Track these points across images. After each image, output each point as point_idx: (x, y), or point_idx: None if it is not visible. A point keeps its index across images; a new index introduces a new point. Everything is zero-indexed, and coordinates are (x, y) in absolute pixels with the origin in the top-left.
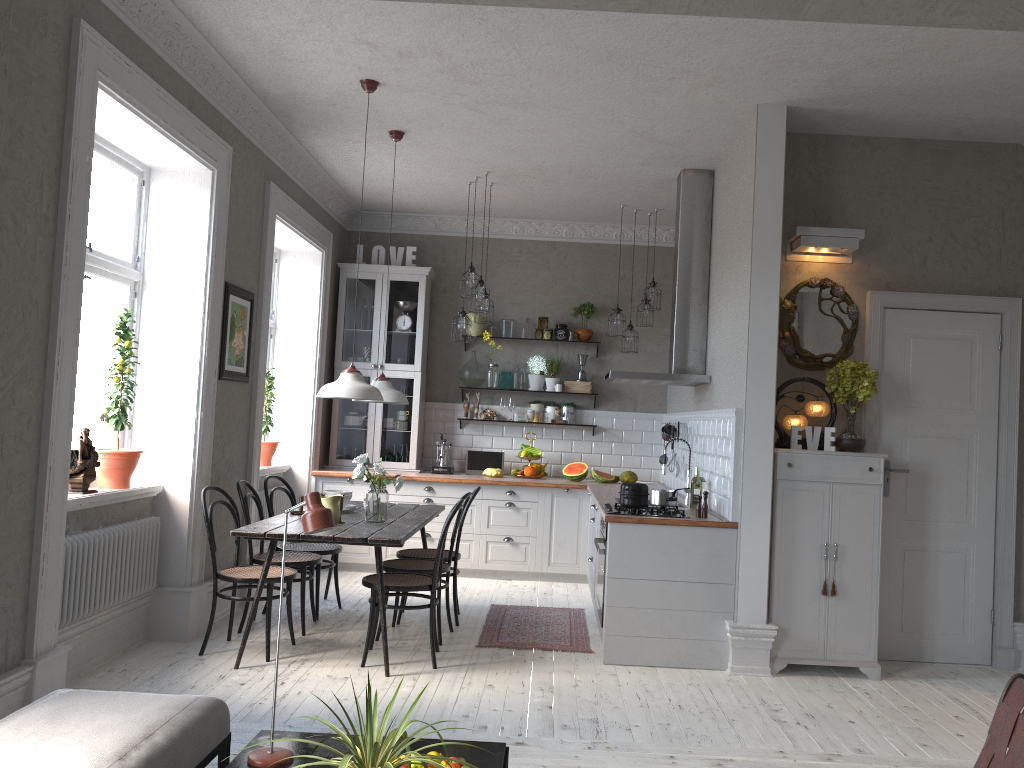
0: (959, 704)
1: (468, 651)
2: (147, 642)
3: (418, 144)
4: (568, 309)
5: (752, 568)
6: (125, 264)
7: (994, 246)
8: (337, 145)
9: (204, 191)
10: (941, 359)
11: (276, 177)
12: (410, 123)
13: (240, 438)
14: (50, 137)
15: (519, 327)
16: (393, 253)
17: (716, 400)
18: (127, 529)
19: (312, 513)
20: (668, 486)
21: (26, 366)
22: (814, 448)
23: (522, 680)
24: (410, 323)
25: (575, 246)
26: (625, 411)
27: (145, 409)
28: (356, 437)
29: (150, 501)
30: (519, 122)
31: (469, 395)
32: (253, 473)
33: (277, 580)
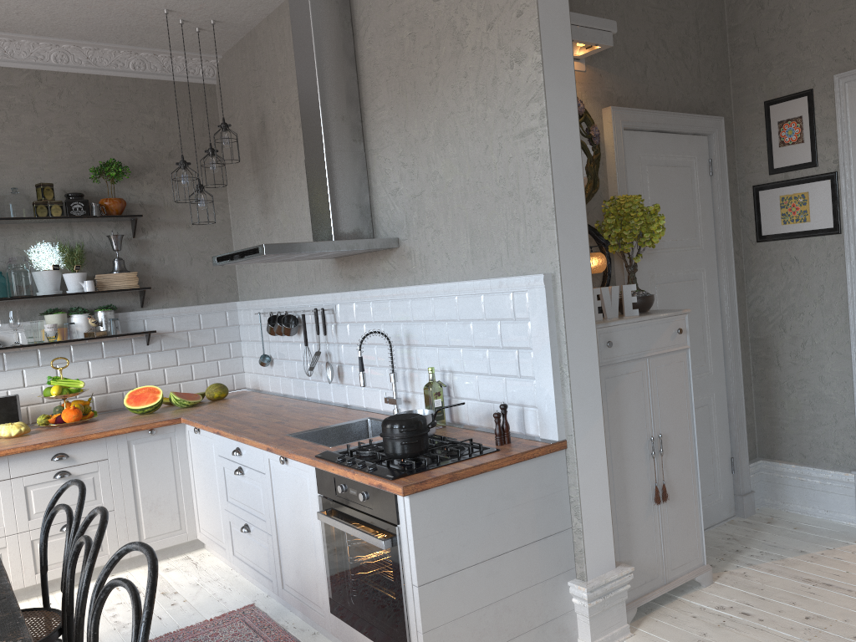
0: (825, 587)
1: None
2: None
3: None
4: (79, 172)
5: (594, 499)
6: None
7: (694, 58)
8: None
9: None
10: (671, 190)
11: None
12: None
13: None
14: None
15: (2, 202)
16: None
17: (428, 270)
18: None
19: None
20: (276, 392)
21: None
22: (615, 315)
23: None
24: None
25: (74, 79)
26: (186, 305)
27: None
28: None
29: None
30: None
31: None
32: None
33: None
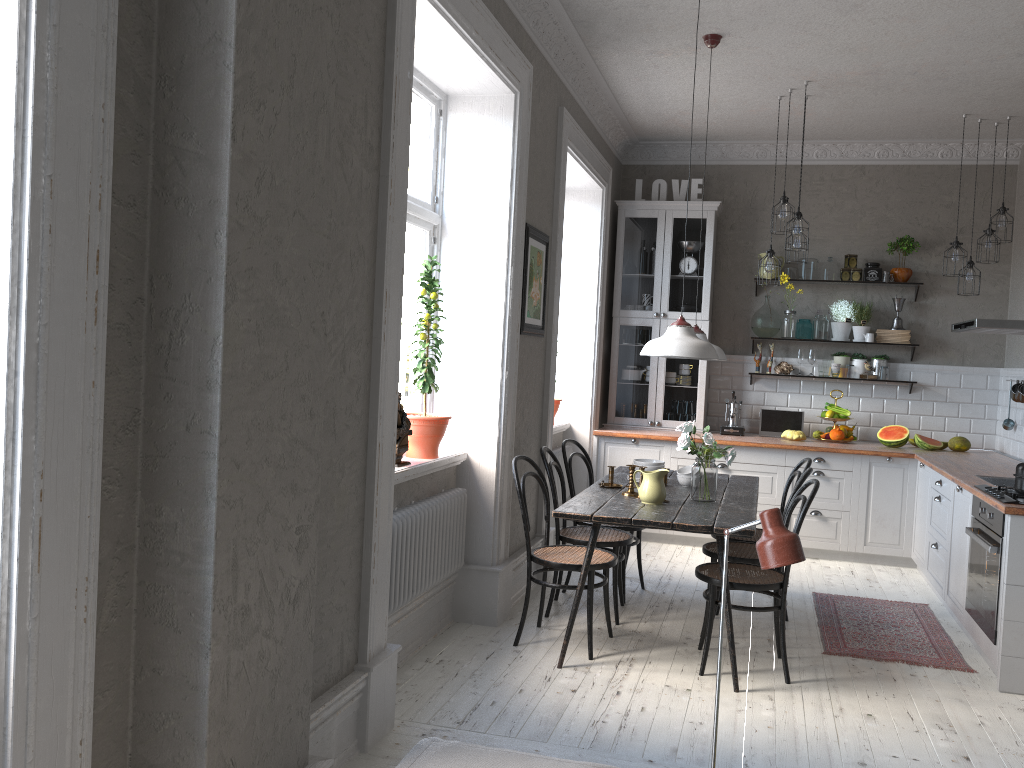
0: None
1: (816, 659)
2: (454, 624)
3: (733, 51)
4: (880, 245)
5: None
6: (425, 206)
7: None
8: (635, 60)
9: (506, 118)
10: None
11: (566, 103)
12: (733, 22)
13: (536, 398)
14: (373, 48)
15: (819, 267)
16: (676, 187)
17: None
18: (438, 504)
19: (777, 541)
20: (1014, 456)
21: (354, 326)
22: None
23: (906, 710)
24: (696, 266)
25: (889, 169)
26: (950, 365)
27: (446, 368)
28: (636, 393)
29: (454, 470)
30: (876, 8)
31: (761, 346)
32: (547, 436)
33: (599, 567)
